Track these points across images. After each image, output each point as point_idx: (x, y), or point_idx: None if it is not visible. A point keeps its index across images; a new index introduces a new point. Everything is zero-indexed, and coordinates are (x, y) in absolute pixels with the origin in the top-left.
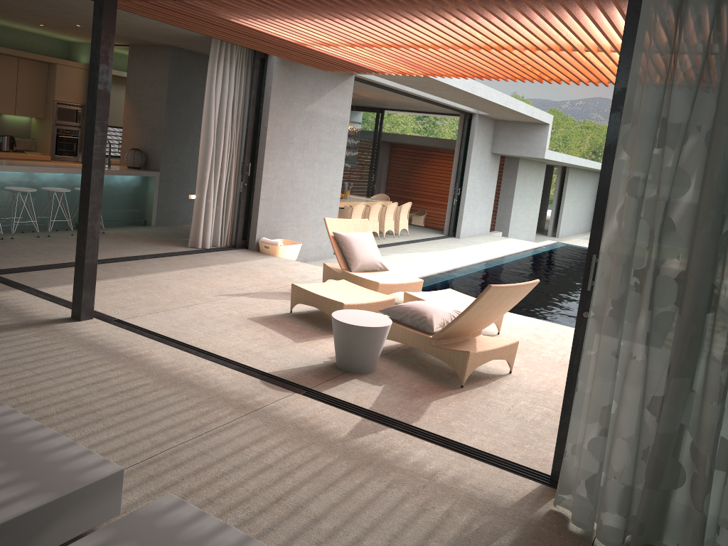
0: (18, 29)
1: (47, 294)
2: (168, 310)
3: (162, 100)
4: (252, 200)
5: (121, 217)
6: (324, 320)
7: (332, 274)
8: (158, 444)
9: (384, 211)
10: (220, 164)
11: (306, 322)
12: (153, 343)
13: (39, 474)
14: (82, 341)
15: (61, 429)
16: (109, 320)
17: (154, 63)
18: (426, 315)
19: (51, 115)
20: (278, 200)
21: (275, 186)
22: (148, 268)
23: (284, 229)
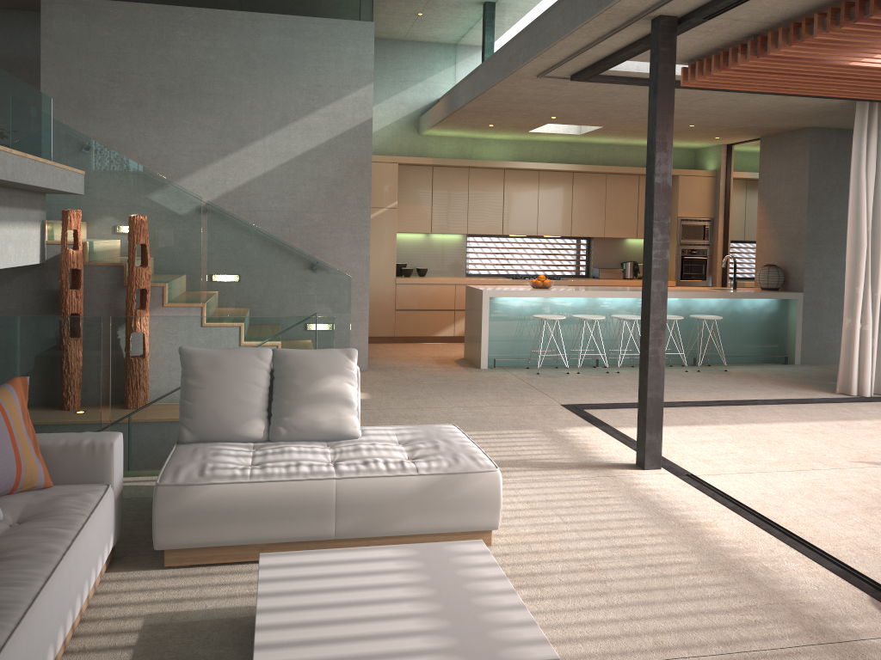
0: (638, 145)
1: (622, 435)
2: (766, 472)
3: (802, 199)
4: None
5: (752, 352)
6: None
7: None
8: (661, 647)
9: None
10: (879, 275)
11: None
12: (723, 511)
13: (464, 632)
14: (634, 494)
15: (555, 593)
16: (678, 474)
17: (790, 154)
18: None
19: (674, 234)
20: None
21: None
22: (765, 416)
23: None
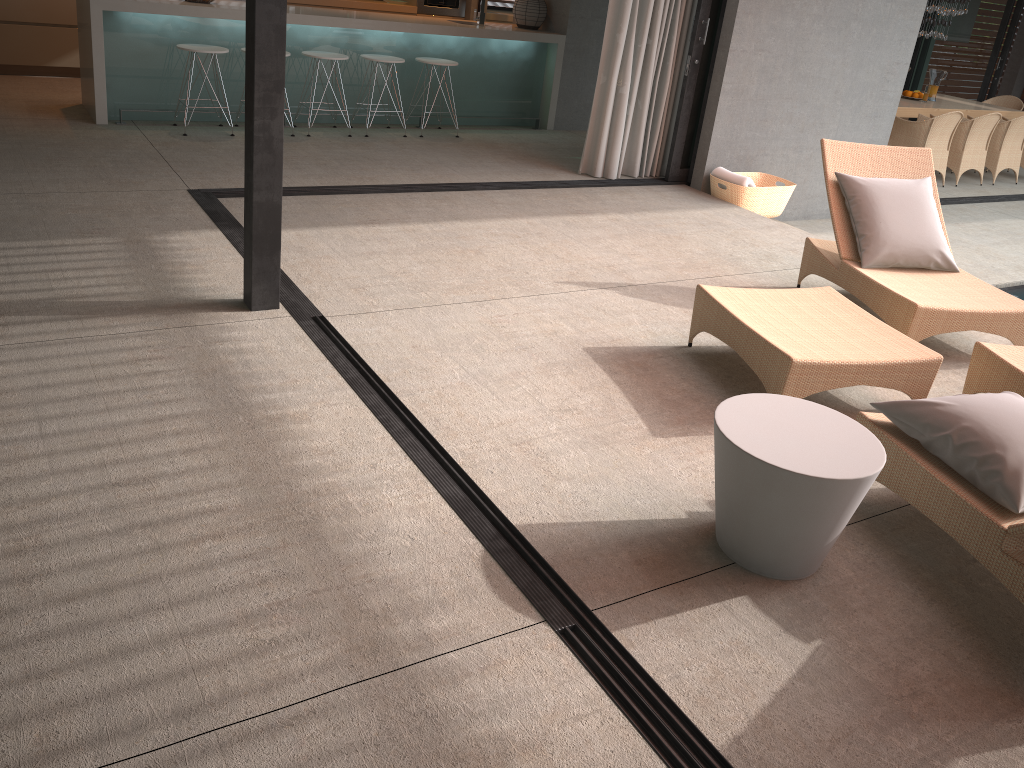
0: None
1: None
2: (438, 305)
3: None
4: (707, 93)
5: (497, 111)
6: (755, 380)
7: (819, 264)
8: (46, 752)
9: (1004, 131)
10: (648, 20)
11: (709, 378)
12: (337, 387)
13: None
14: (208, 361)
15: None
16: (301, 318)
17: None
18: (1004, 454)
19: None
20: (759, 97)
21: (756, 68)
22: (478, 209)
23: (766, 153)
